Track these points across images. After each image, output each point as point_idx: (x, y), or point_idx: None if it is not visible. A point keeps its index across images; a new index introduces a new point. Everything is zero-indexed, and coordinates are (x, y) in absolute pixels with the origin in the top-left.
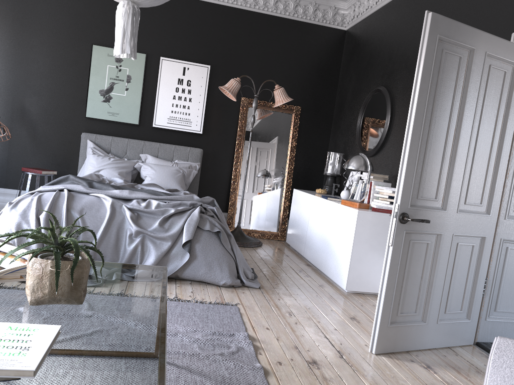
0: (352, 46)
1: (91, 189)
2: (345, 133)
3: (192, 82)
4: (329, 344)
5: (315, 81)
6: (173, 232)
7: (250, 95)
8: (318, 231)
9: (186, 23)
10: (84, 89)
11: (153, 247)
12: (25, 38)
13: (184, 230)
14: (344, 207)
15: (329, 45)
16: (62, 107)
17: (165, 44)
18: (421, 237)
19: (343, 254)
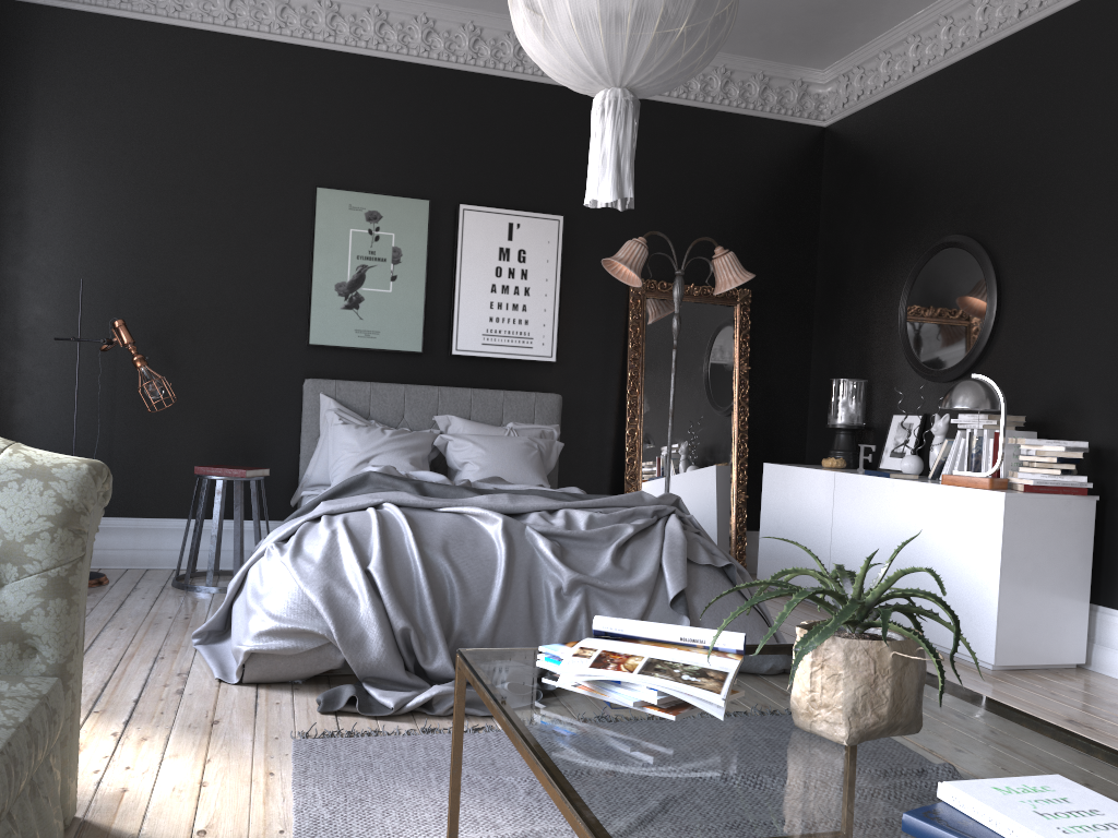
0: (850, 158)
1: (430, 499)
2: (859, 337)
3: (528, 254)
4: None
5: (773, 236)
6: (647, 576)
7: (646, 274)
8: (871, 548)
9: (507, 130)
10: (302, 285)
11: (611, 613)
12: (169, 183)
13: (667, 570)
14: (953, 489)
15: (795, 160)
16: (256, 326)
17: (466, 177)
18: None
19: (972, 590)
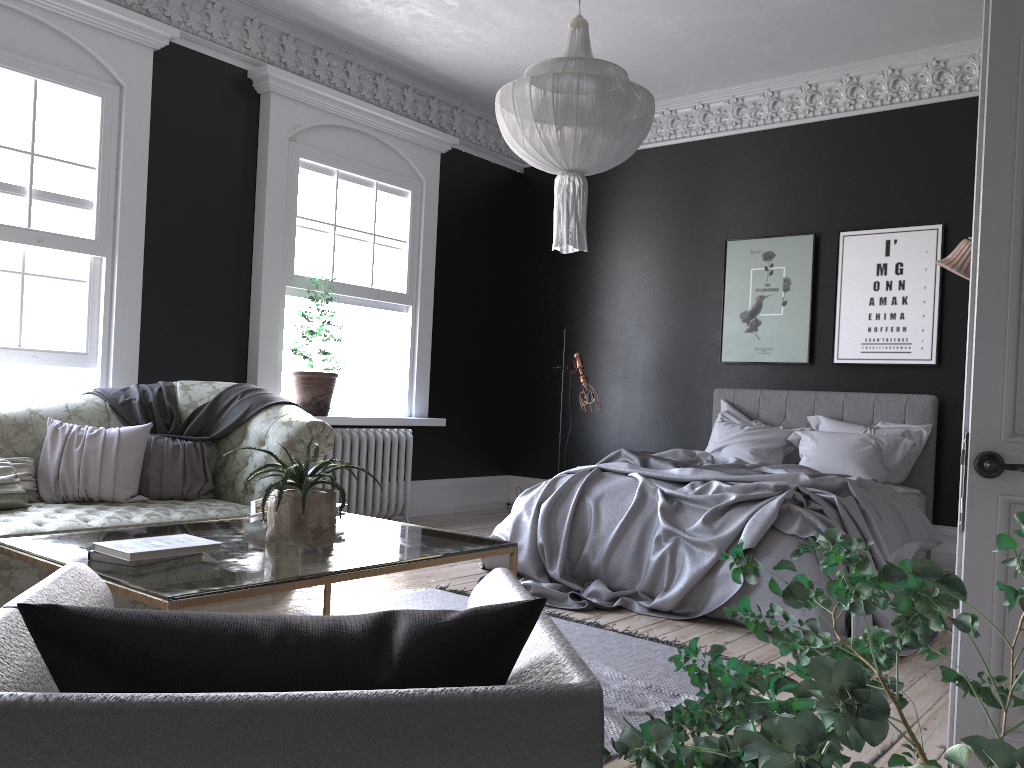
0: None
1: (637, 468)
2: None
3: (905, 266)
4: (866, 757)
5: None
6: (723, 535)
7: None
8: None
9: (886, 157)
10: (718, 317)
11: (687, 560)
12: (637, 257)
13: (743, 532)
14: None
15: None
16: (688, 350)
17: (849, 207)
18: None
19: None
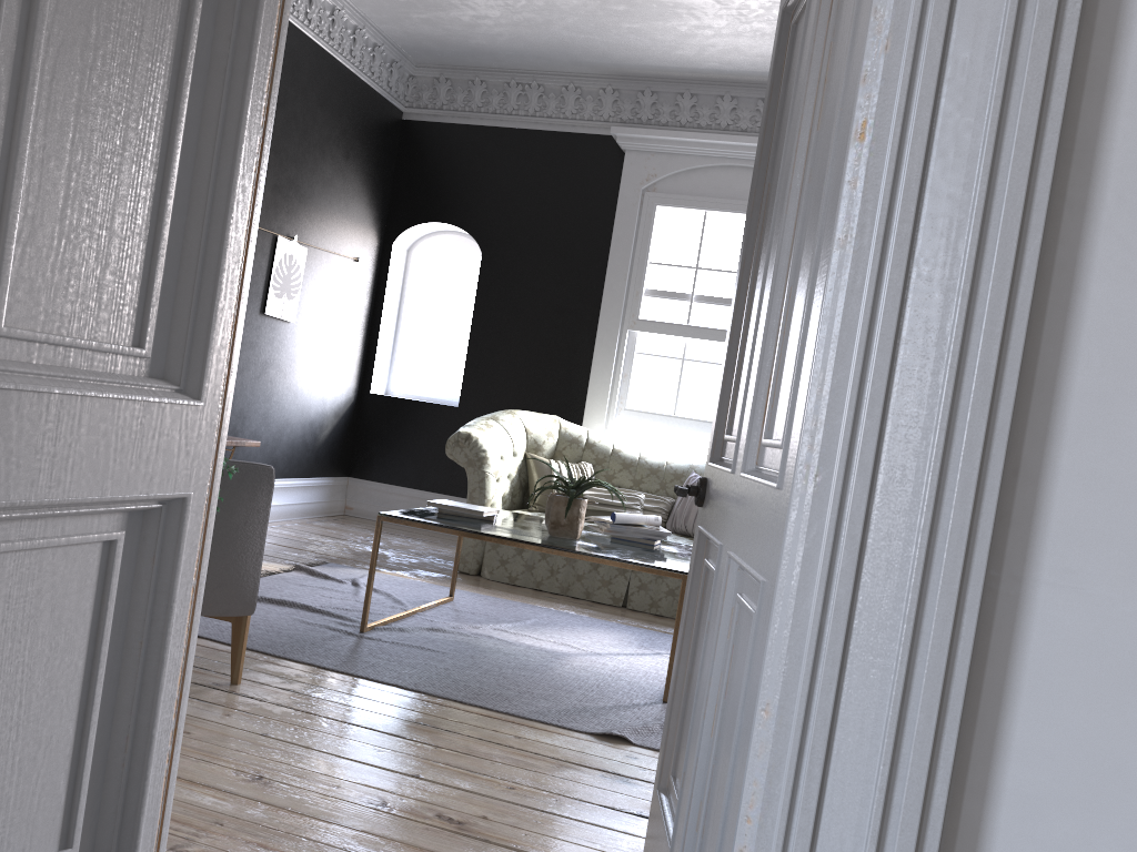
0: None
1: None
2: None
3: None
4: None
5: None
6: None
7: None
8: None
9: None
10: None
11: None
12: None
13: None
14: None
15: None
16: None
17: None
18: (715, 554)
19: None
